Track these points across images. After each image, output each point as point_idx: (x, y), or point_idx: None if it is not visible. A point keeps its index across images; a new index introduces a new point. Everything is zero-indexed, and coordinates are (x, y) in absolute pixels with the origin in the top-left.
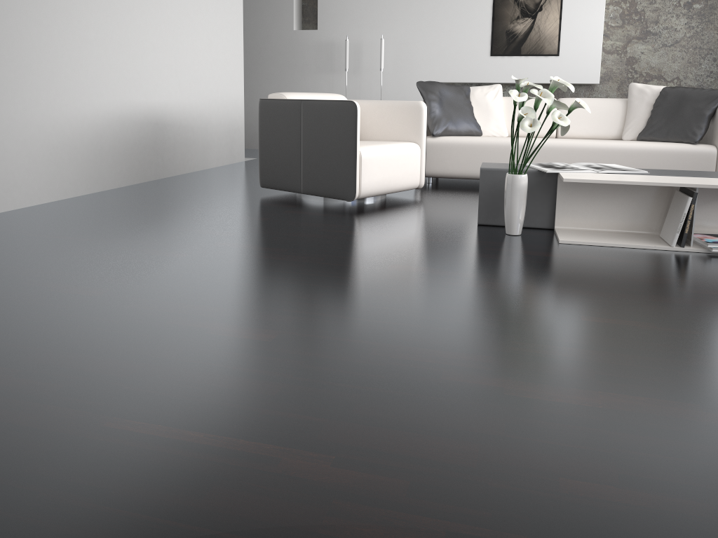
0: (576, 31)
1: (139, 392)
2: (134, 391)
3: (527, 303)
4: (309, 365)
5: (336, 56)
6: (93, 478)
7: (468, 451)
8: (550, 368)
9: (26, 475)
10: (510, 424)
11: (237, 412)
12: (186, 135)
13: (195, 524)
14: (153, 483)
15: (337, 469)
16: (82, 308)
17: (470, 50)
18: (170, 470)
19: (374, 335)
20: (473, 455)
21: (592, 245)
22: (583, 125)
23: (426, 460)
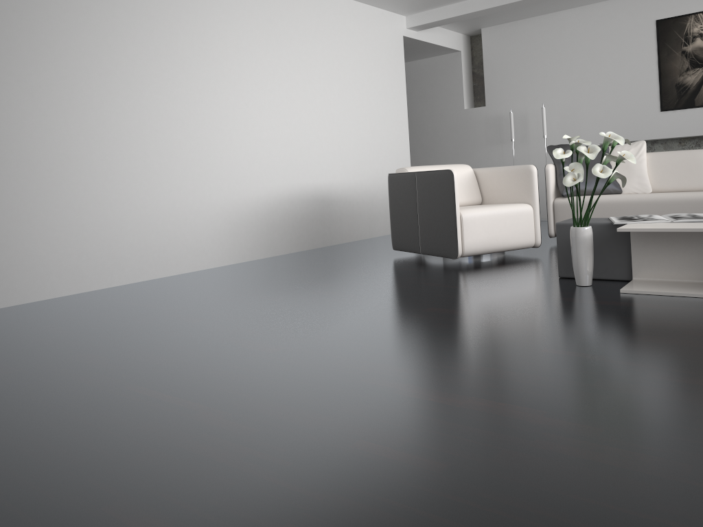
0: None
1: (161, 374)
2: (159, 373)
3: (508, 337)
4: (280, 367)
5: (504, 128)
6: (95, 410)
7: (319, 420)
8: (456, 380)
9: (66, 405)
10: (370, 409)
11: (203, 388)
12: (352, 209)
13: (121, 434)
14: (121, 415)
15: (225, 420)
16: (179, 329)
17: (637, 107)
18: (135, 410)
19: (348, 353)
20: (319, 422)
21: (654, 294)
22: None
23: (285, 421)
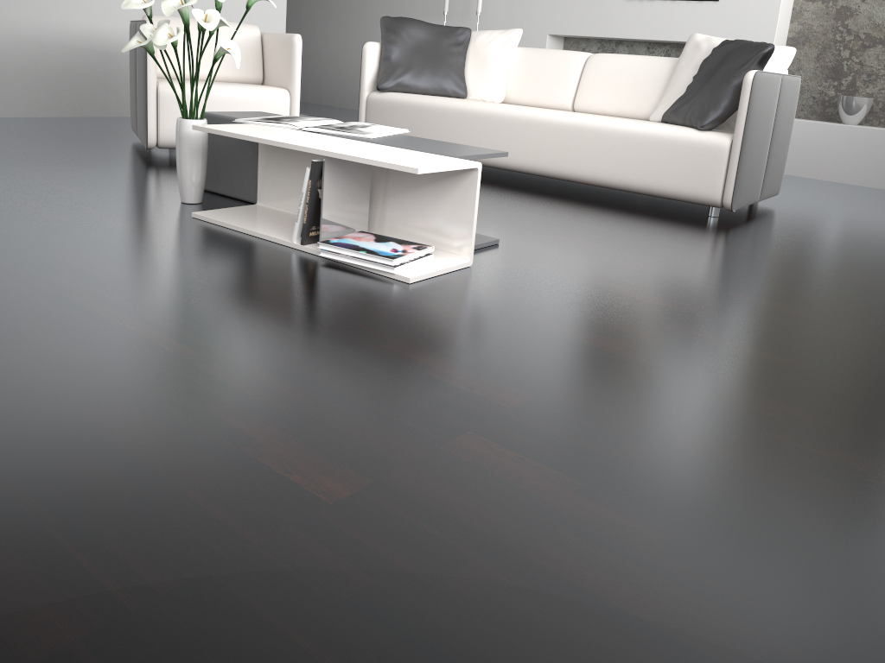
0: None
1: None
2: None
3: None
4: None
5: None
6: None
7: None
8: None
9: None
10: None
11: None
12: None
13: None
14: None
15: None
16: None
17: None
18: None
19: None
20: None
21: (219, 225)
22: (608, 94)
23: None
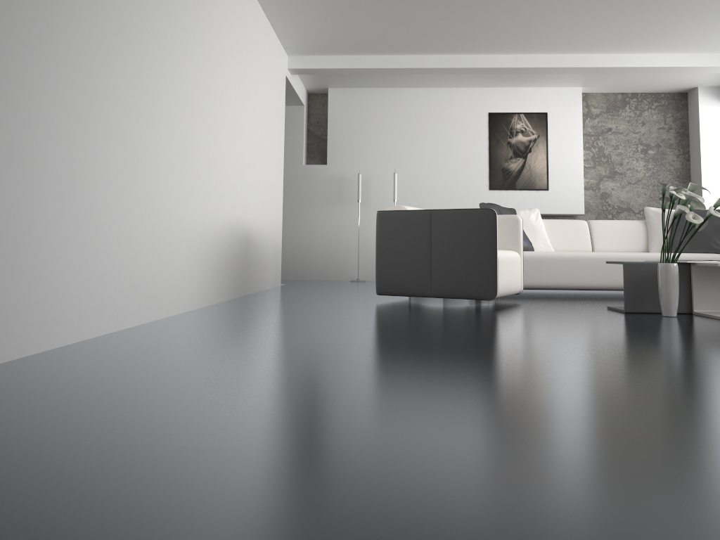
0: (561, 169)
1: (706, 387)
2: (701, 387)
3: None
4: None
5: (345, 189)
6: None
7: None
8: None
9: None
10: None
11: None
12: (258, 254)
13: None
14: None
15: None
16: (489, 356)
17: (470, 184)
18: None
19: None
20: None
21: None
22: (614, 242)
23: None
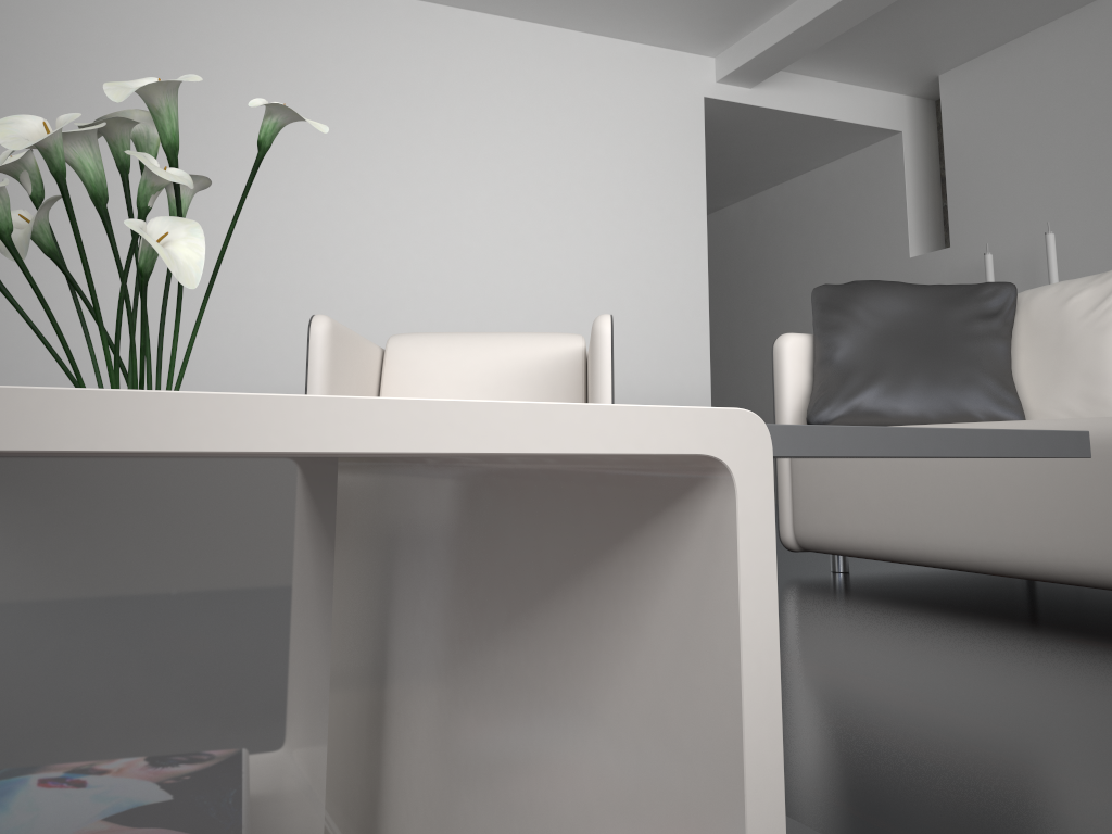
0: None
1: None
2: None
3: None
4: None
5: None
6: None
7: None
8: None
9: None
10: None
11: None
12: None
13: None
14: None
15: None
16: None
17: None
18: None
19: None
20: None
21: None
22: None
23: None
